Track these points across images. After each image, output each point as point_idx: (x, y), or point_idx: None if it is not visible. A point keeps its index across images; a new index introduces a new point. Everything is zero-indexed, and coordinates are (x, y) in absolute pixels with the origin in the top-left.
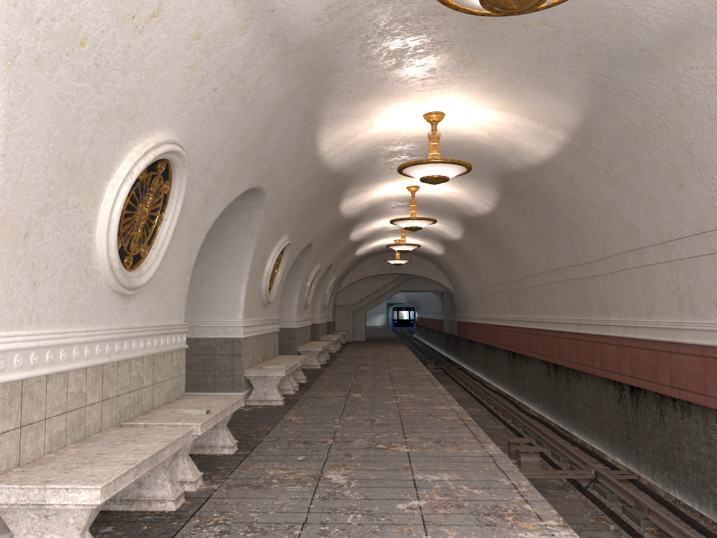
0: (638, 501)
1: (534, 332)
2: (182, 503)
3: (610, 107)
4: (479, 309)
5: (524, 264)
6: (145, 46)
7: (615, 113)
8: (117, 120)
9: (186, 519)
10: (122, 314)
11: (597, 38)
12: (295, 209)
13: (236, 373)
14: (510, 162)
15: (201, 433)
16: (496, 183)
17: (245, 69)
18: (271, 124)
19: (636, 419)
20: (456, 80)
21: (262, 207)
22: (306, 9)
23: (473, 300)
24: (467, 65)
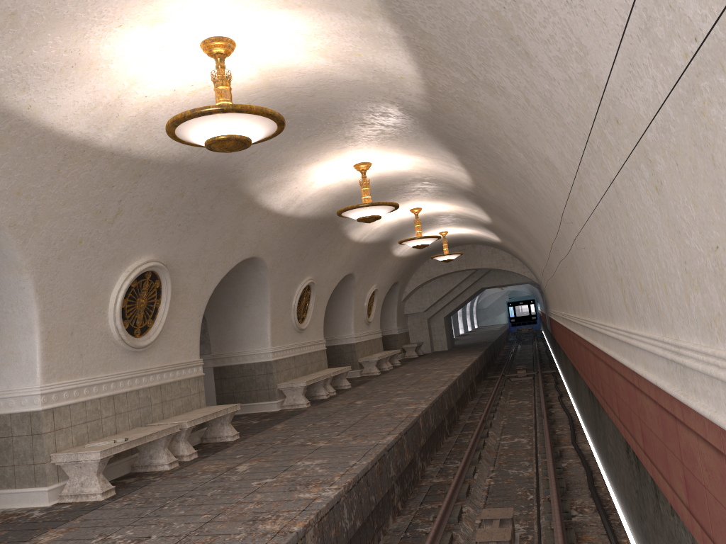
0: None
1: (571, 334)
2: None
3: None
4: (551, 303)
5: (540, 243)
6: None
7: None
8: None
9: None
10: None
11: None
12: (130, 221)
13: (38, 459)
14: (405, 99)
15: None
16: (432, 137)
17: None
18: None
19: (642, 492)
20: None
21: None
22: None
23: (547, 292)
24: None
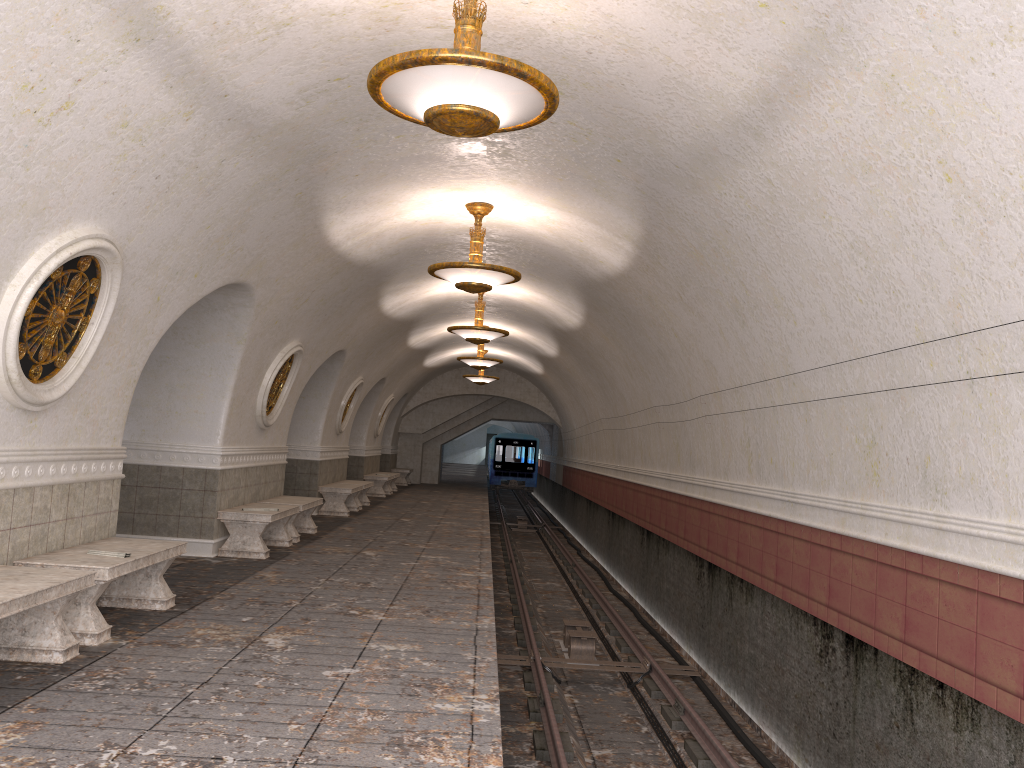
0: (678, 700)
1: (631, 487)
2: (74, 656)
3: (666, 222)
4: (585, 452)
5: (624, 397)
6: (53, 139)
7: (672, 229)
8: (19, 215)
9: (71, 672)
10: (26, 434)
11: (631, 147)
12: (306, 308)
13: (207, 514)
14: (585, 269)
15: (109, 579)
16: (578, 292)
17: (198, 154)
18: (248, 211)
19: (711, 603)
20: (494, 170)
21: (251, 306)
22: (271, 93)
23: (579, 439)
24: (501, 156)
